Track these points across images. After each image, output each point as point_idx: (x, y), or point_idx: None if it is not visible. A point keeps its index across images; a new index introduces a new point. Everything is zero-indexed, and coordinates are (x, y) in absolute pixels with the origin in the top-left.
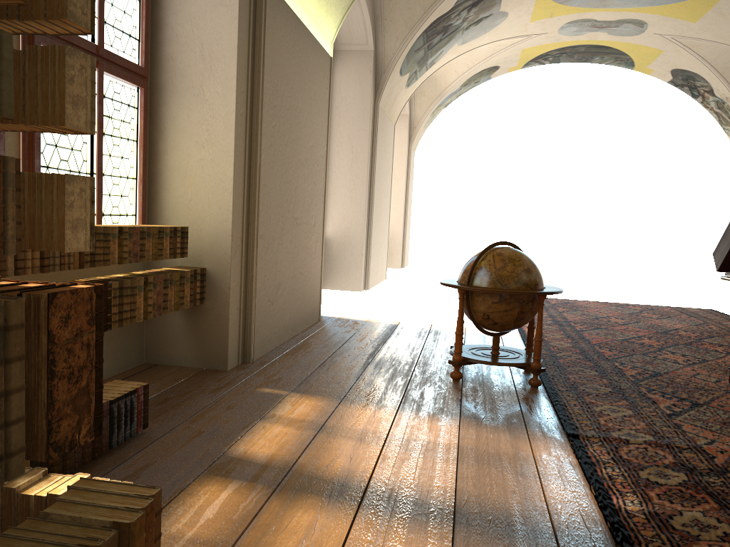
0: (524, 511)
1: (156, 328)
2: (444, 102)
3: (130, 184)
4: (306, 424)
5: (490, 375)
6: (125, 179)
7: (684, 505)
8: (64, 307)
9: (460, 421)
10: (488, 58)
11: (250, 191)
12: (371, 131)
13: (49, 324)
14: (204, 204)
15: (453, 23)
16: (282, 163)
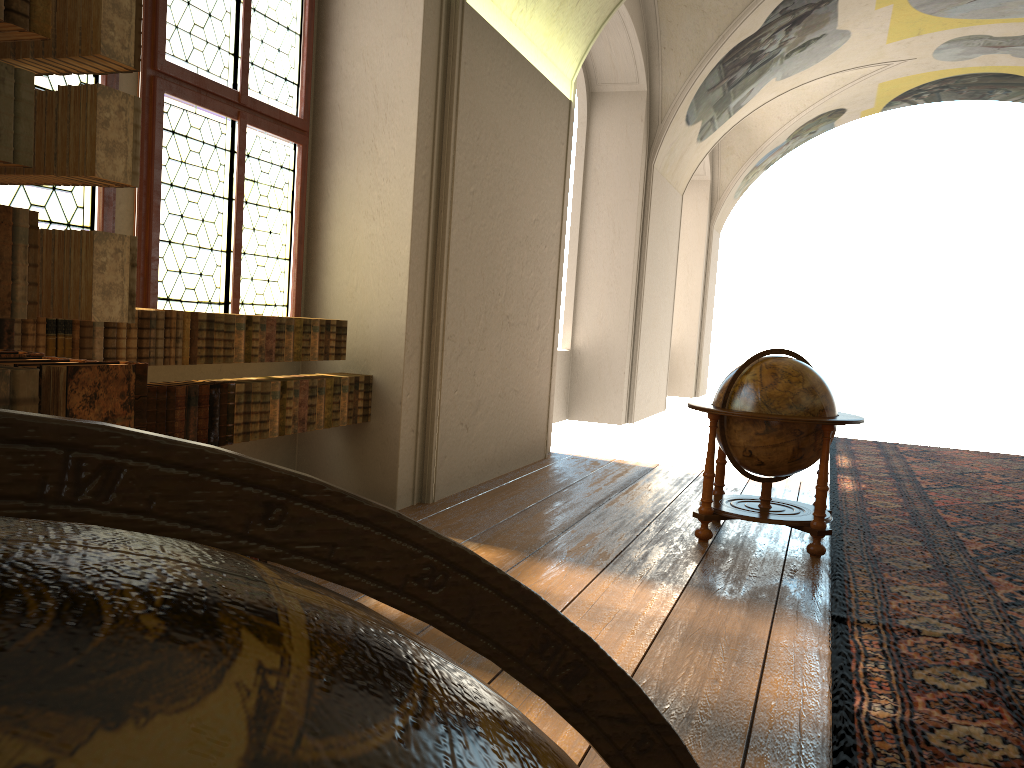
0: (718, 704)
1: (310, 452)
2: (763, 162)
3: (281, 267)
4: None
5: (757, 538)
6: (274, 260)
7: (961, 717)
8: (89, 384)
9: (684, 590)
10: (827, 98)
11: (435, 277)
12: (640, 202)
13: (68, 402)
14: (373, 293)
15: (765, 49)
16: (486, 241)
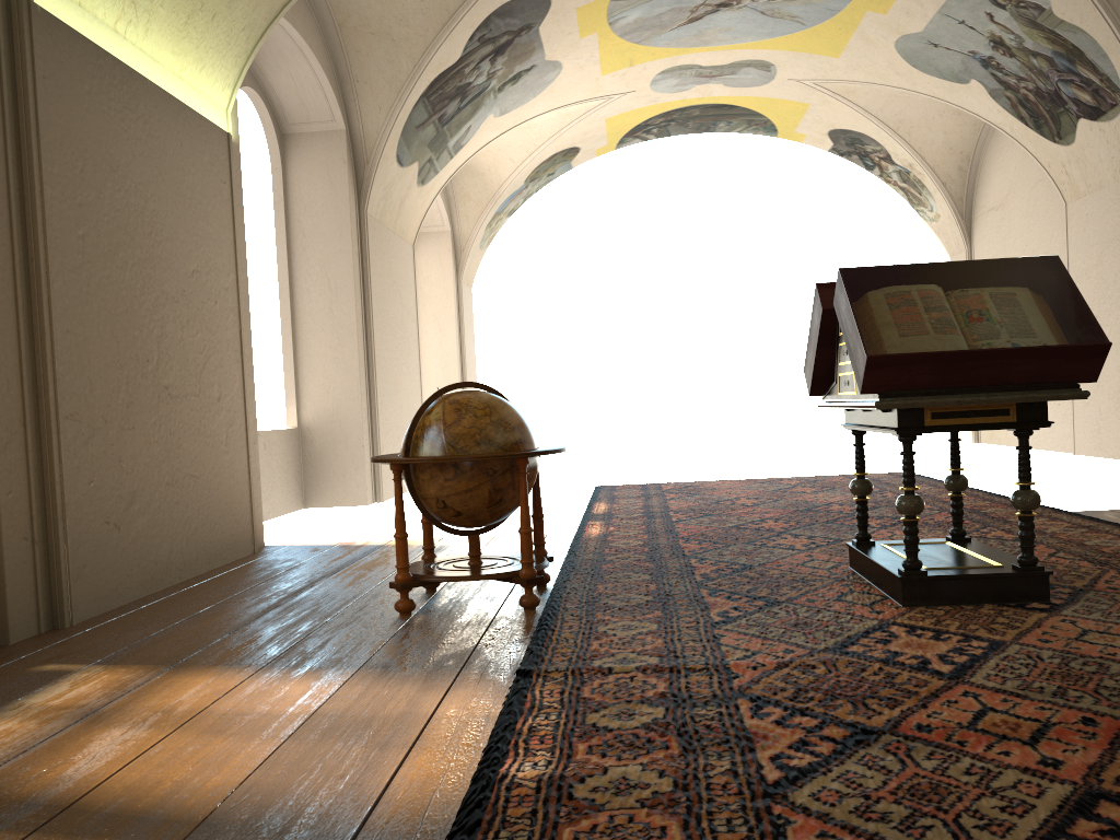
0: (333, 805)
1: None
2: (504, 207)
3: None
4: (67, 713)
5: (471, 600)
6: None
7: (622, 757)
8: None
9: (354, 674)
10: (556, 136)
11: (35, 341)
12: (357, 253)
13: None
14: None
15: (473, 81)
16: (115, 297)
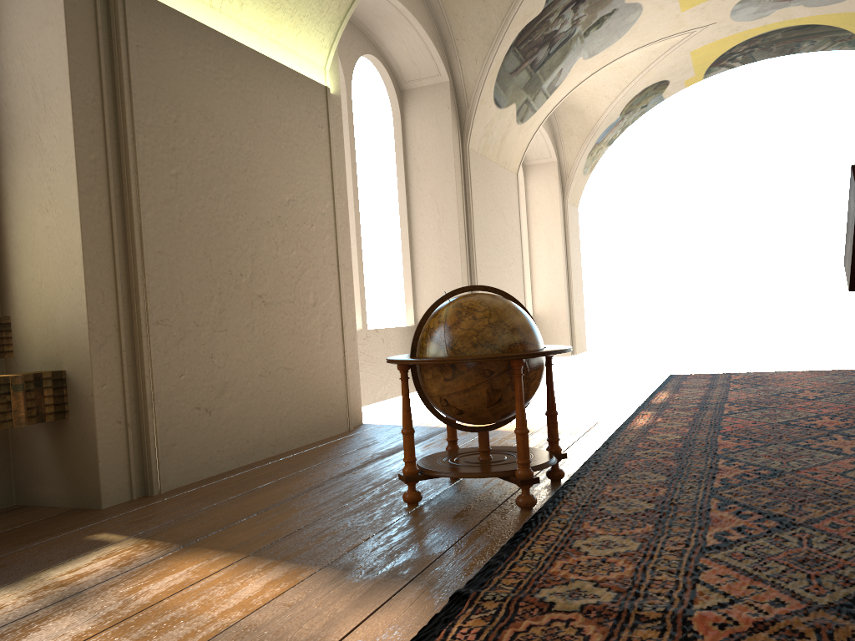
0: None
1: (23, 457)
2: (603, 138)
3: None
4: (58, 591)
5: (480, 493)
6: None
7: None
8: None
9: (311, 575)
10: (645, 72)
11: (129, 261)
12: (460, 182)
13: None
14: (56, 286)
15: (558, 29)
16: (208, 223)
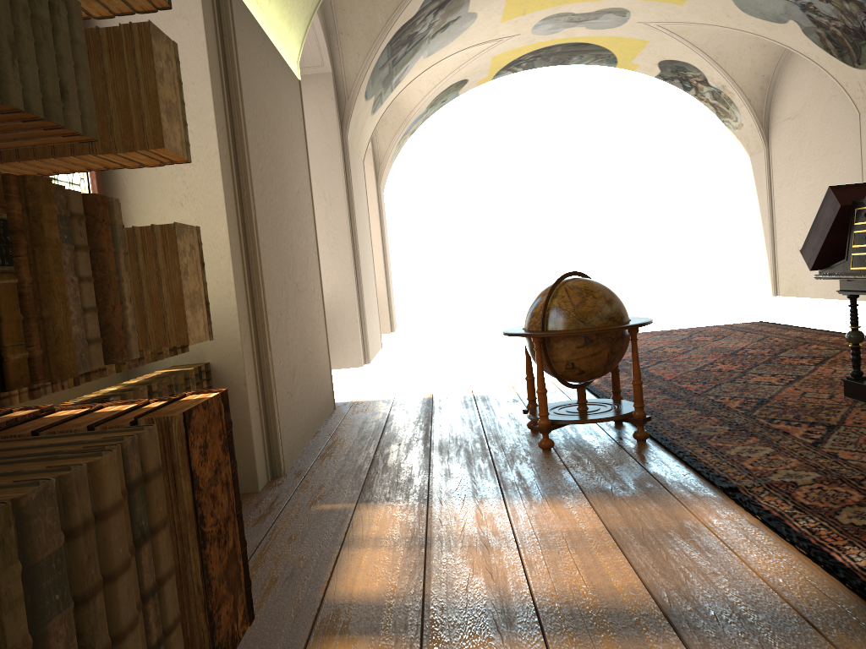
0: (745, 595)
1: None
2: (410, 129)
3: None
4: (405, 541)
5: (582, 437)
6: None
7: None
8: (200, 430)
9: (588, 498)
10: (456, 71)
11: (249, 254)
12: (343, 170)
13: (191, 461)
14: None
15: (419, 30)
16: (275, 215)
